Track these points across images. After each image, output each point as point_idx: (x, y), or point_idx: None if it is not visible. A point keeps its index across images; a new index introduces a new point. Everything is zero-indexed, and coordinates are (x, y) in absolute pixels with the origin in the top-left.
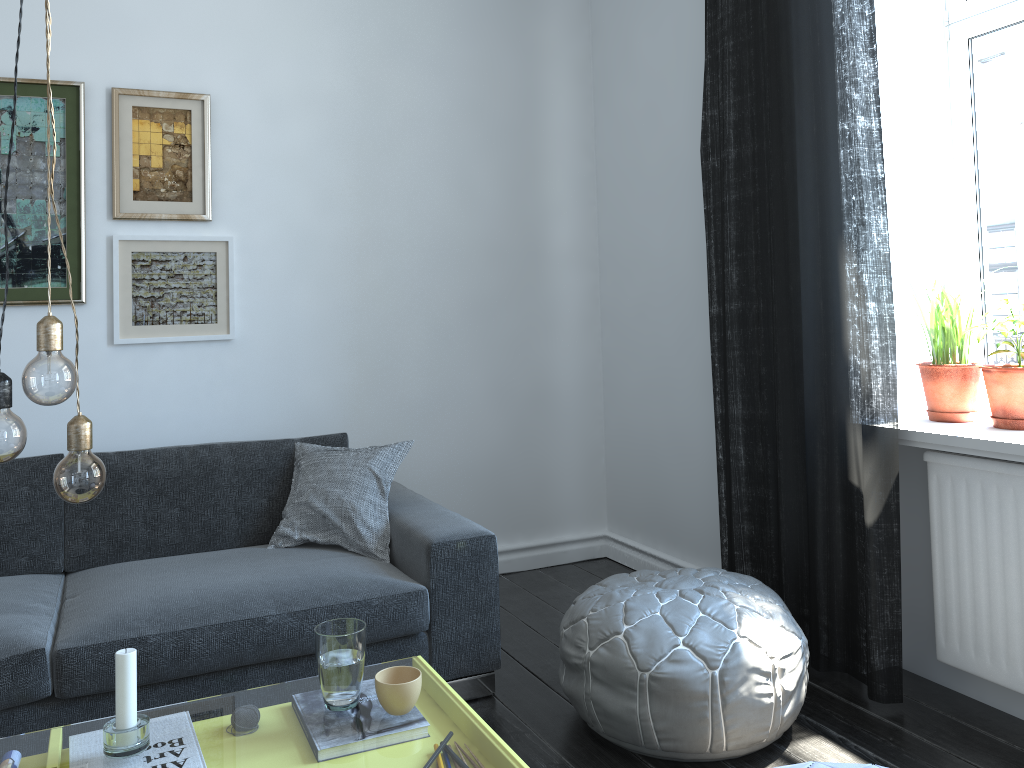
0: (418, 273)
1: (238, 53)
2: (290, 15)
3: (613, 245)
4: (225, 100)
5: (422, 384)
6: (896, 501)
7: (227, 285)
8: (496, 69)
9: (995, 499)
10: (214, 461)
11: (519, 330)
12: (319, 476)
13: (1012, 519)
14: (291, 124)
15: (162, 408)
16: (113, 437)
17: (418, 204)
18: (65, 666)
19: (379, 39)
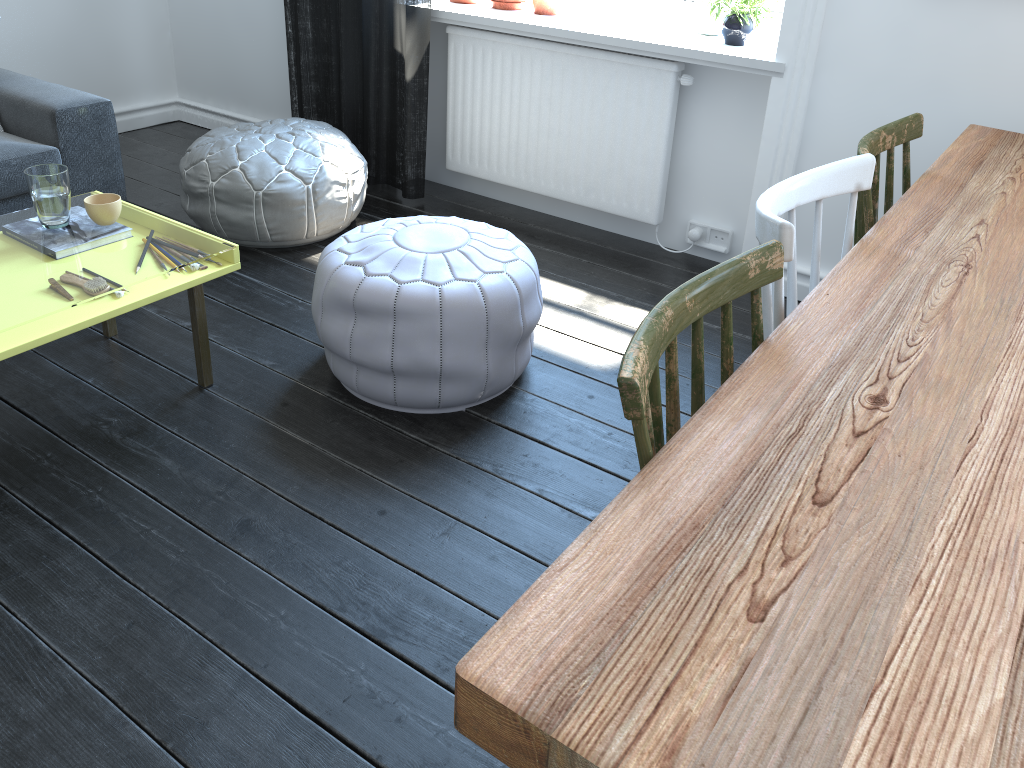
0: None
1: None
2: None
3: None
4: None
5: None
6: (427, 63)
7: None
8: None
9: (490, 59)
10: None
11: None
12: None
13: (499, 73)
14: None
15: None
16: None
17: None
18: None
19: None
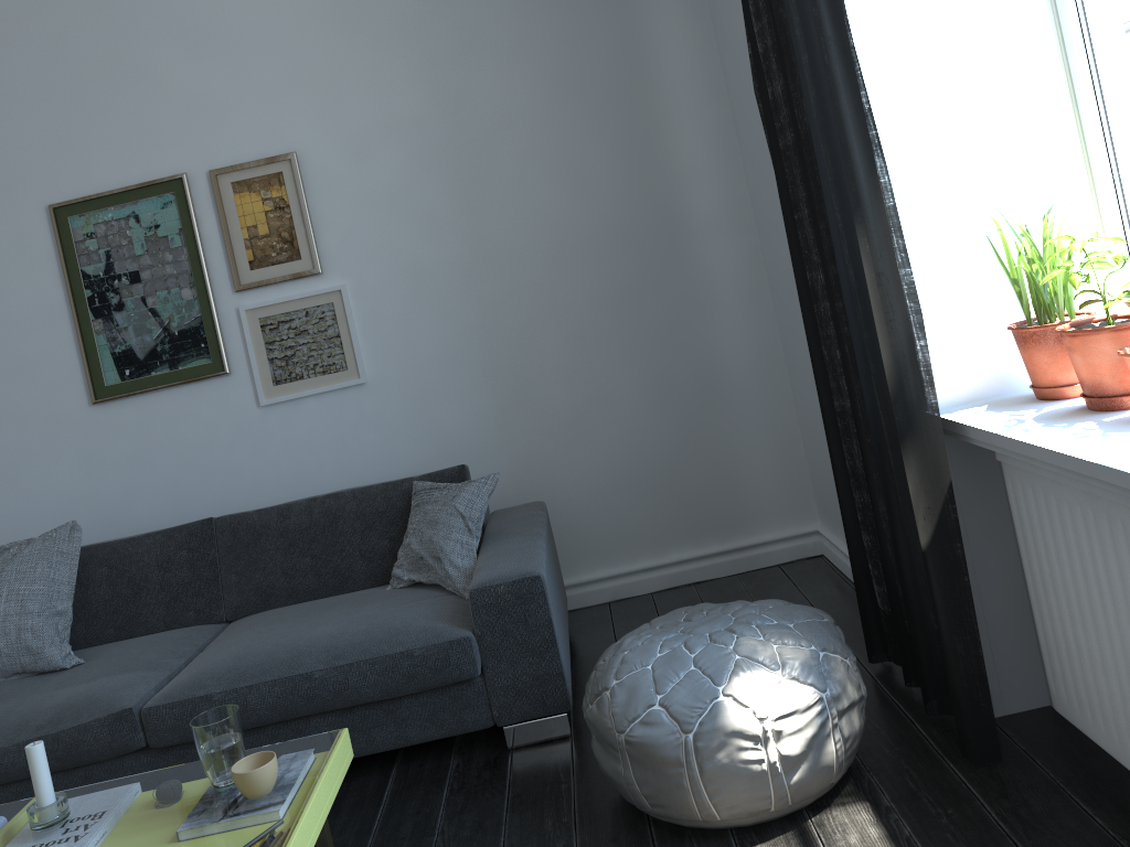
0: (540, 279)
1: (314, 102)
2: (355, 47)
3: (759, 200)
4: (311, 152)
5: (567, 394)
6: (953, 516)
7: (349, 332)
8: (587, 33)
9: (1056, 512)
10: (338, 509)
11: (669, 317)
12: (418, 517)
13: (1073, 540)
14: (378, 158)
15: (316, 457)
16: (279, 489)
17: (526, 206)
18: (149, 722)
19: (450, 42)
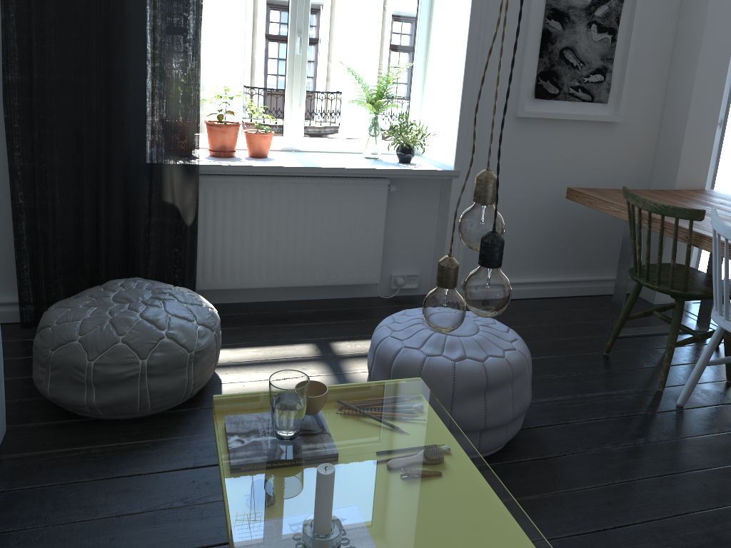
0: None
1: None
2: None
3: None
4: None
5: None
6: (198, 207)
7: None
8: None
9: (241, 196)
10: None
11: None
12: None
13: (250, 204)
14: None
15: None
16: None
17: None
18: None
19: None
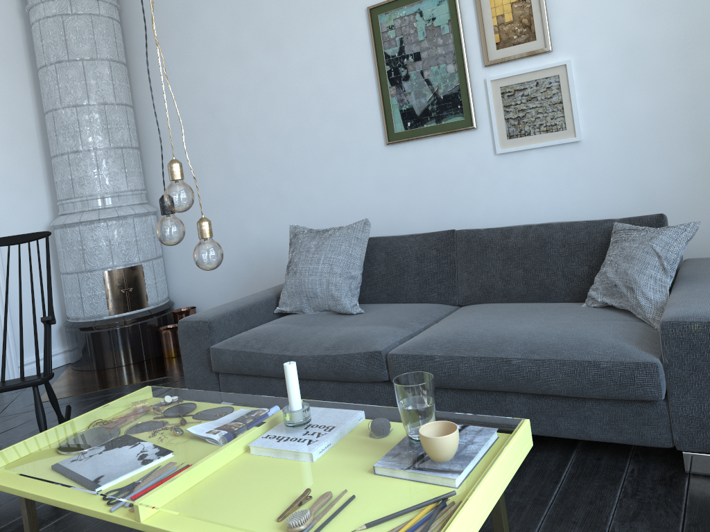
0: None
1: None
2: None
3: None
4: None
5: None
6: None
7: (570, 99)
8: None
9: None
10: (547, 236)
11: None
12: (615, 251)
13: None
14: None
15: (535, 196)
16: (505, 217)
17: None
18: (391, 364)
19: None
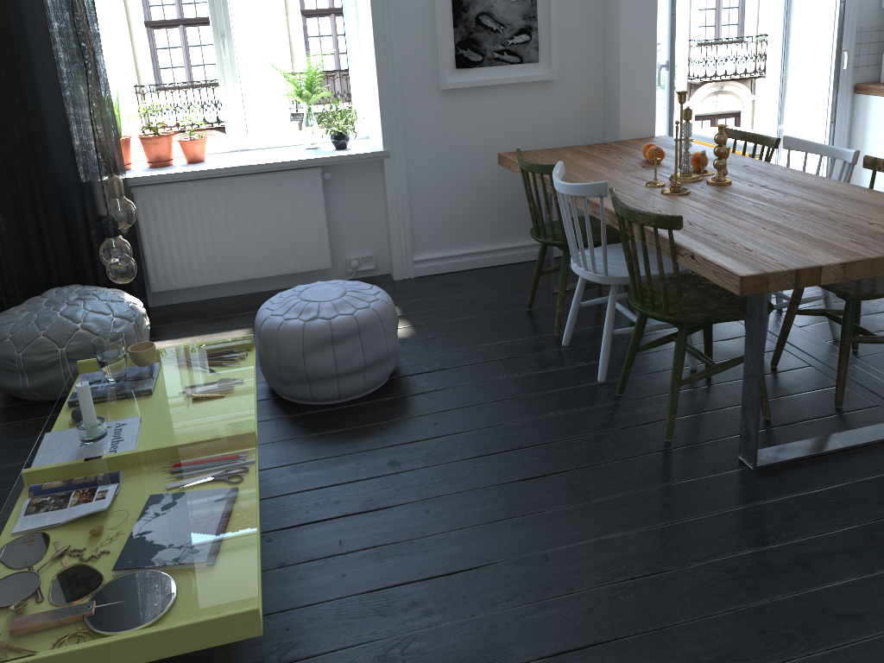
0: None
1: None
2: None
3: None
4: None
5: None
6: None
7: None
8: None
9: (177, 201)
10: None
11: None
12: None
13: (187, 208)
14: None
15: None
16: None
17: None
18: None
19: None
